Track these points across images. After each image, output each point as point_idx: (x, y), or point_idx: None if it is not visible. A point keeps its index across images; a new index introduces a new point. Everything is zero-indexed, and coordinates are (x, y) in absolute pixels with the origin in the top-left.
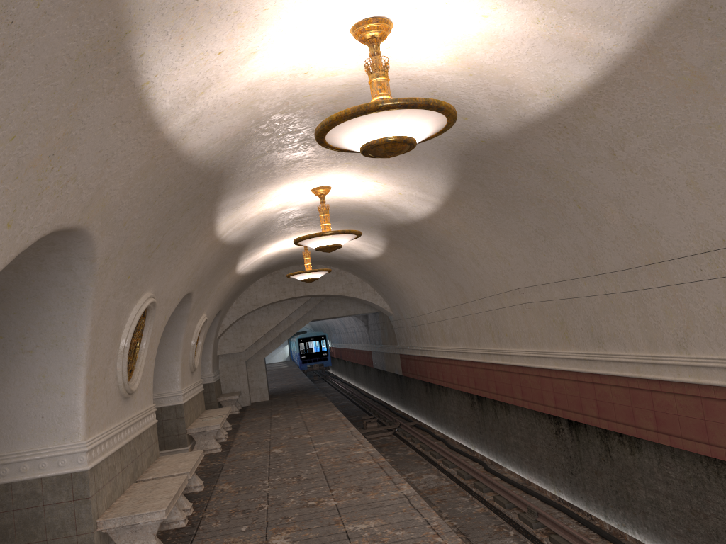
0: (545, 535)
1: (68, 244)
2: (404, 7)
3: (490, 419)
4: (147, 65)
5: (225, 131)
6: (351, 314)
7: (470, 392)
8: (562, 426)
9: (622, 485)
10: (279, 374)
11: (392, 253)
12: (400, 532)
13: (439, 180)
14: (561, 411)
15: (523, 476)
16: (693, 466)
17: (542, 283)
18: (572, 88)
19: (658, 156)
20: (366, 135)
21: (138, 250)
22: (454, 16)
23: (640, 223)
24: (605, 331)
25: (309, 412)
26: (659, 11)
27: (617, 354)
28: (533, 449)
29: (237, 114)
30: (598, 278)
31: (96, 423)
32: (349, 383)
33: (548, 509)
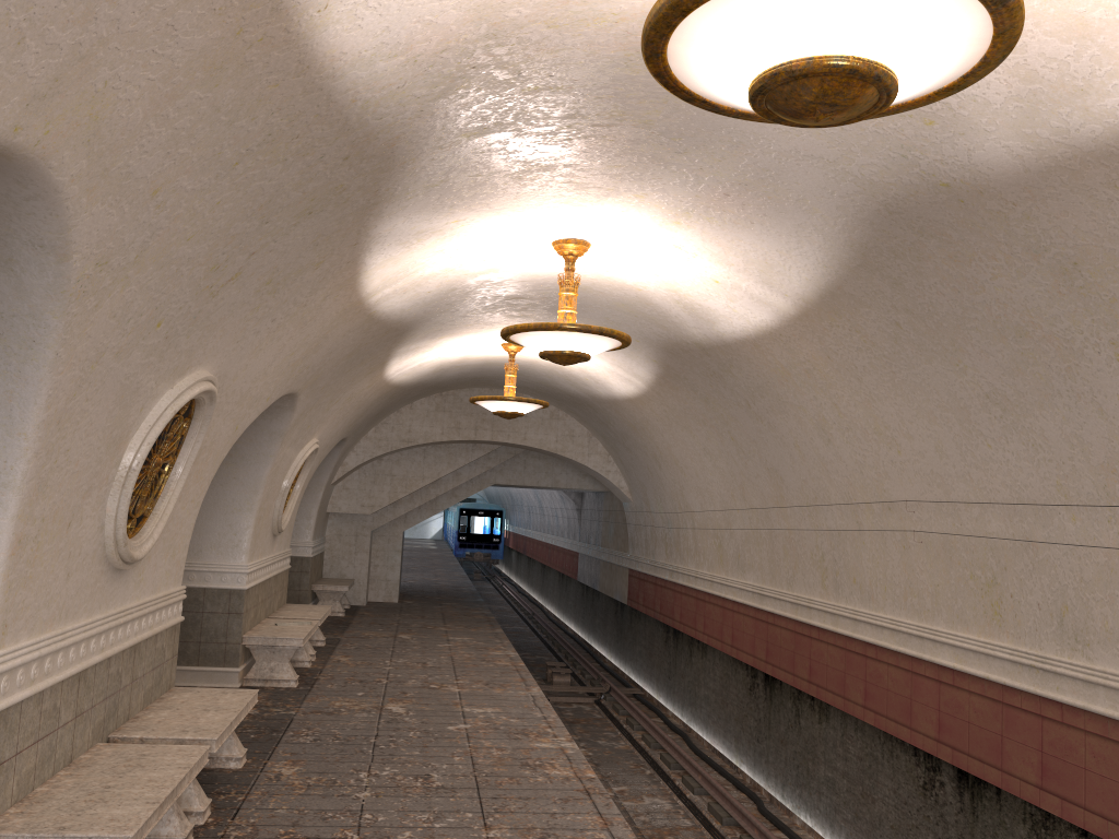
0: None
1: (0, 198)
2: None
3: (783, 722)
4: None
5: (418, 32)
6: (560, 486)
7: (753, 666)
8: (942, 777)
9: None
10: (422, 559)
11: (660, 396)
12: None
13: (807, 263)
14: (950, 752)
15: None
16: None
17: (963, 500)
18: None
19: None
20: (786, 41)
21: (187, 270)
22: None
23: None
24: (1098, 623)
25: (462, 640)
26: None
27: None
28: (865, 801)
29: None
30: (1111, 512)
31: (28, 618)
32: (530, 596)
33: None
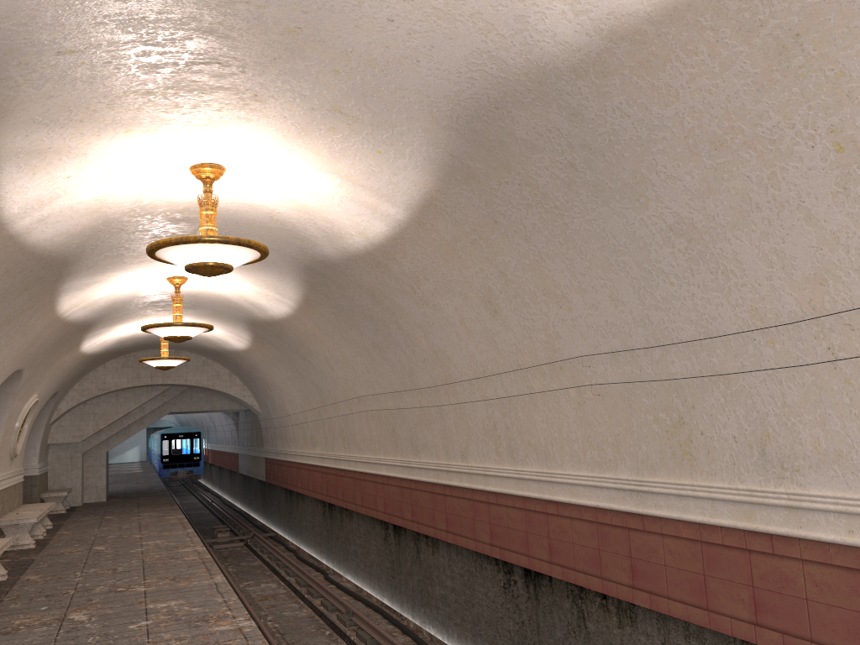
0: (355, 632)
1: None
2: (233, 160)
3: (337, 527)
4: (1, 186)
5: (71, 228)
6: (216, 409)
7: (322, 499)
8: (389, 530)
9: (425, 584)
10: (128, 475)
11: (258, 348)
12: (197, 608)
13: (291, 286)
14: (388, 516)
15: (358, 584)
16: (468, 561)
17: (379, 393)
18: (377, 235)
19: (441, 298)
20: (189, 258)
21: None
22: (276, 171)
23: (438, 349)
24: (420, 441)
25: (149, 514)
26: (417, 200)
27: (426, 462)
28: (367, 555)
29: (84, 216)
30: (416, 392)
31: None
32: (213, 491)
33: (368, 612)
